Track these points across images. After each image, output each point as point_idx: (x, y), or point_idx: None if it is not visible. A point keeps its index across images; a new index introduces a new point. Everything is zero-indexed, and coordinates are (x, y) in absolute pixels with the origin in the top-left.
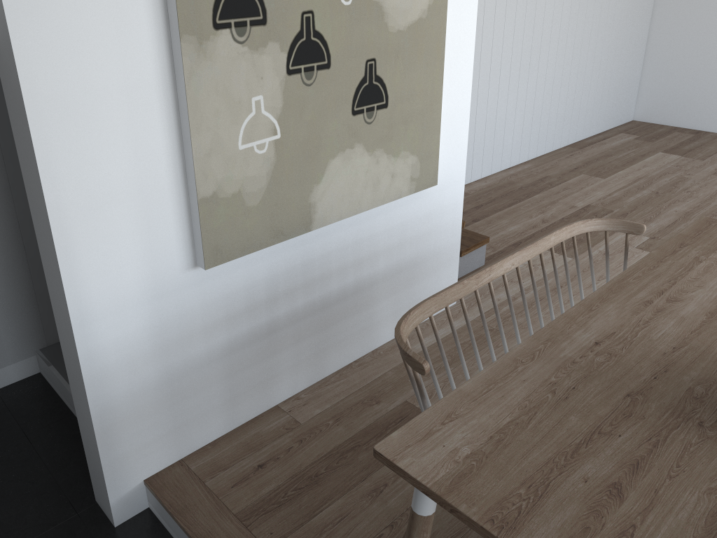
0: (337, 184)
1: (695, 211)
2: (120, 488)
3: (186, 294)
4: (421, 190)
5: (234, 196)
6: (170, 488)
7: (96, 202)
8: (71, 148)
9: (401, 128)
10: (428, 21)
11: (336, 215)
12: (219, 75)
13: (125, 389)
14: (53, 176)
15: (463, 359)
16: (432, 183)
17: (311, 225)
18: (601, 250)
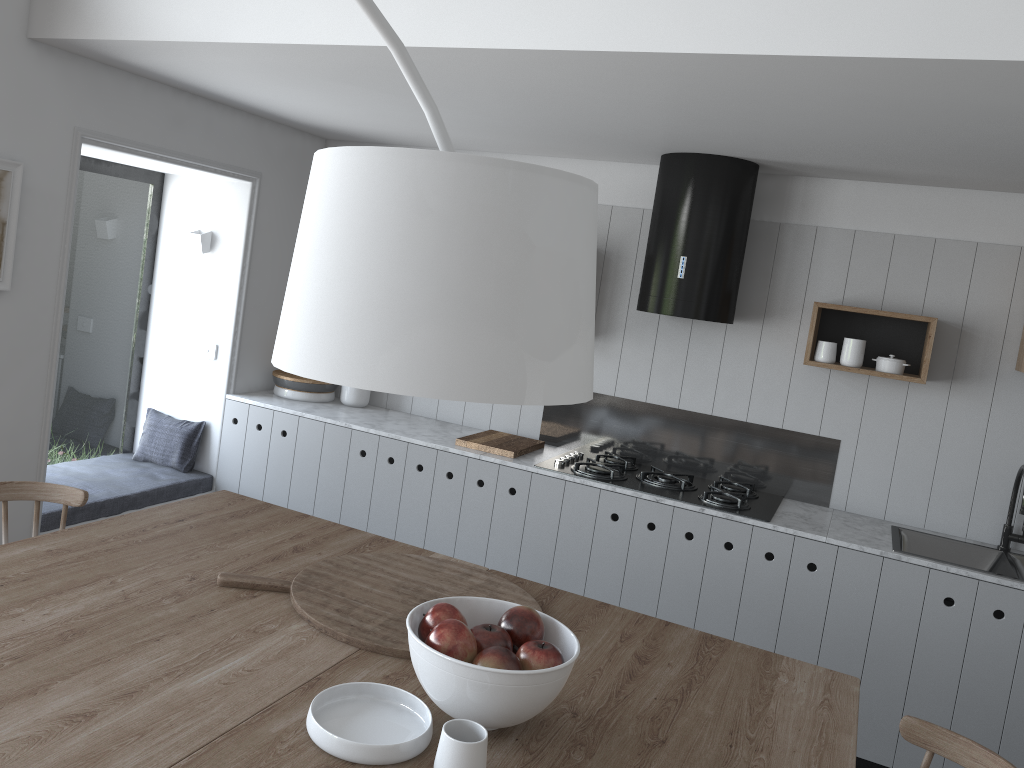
0: None
1: None
2: None
3: None
4: None
5: None
6: None
7: None
8: None
9: None
10: None
11: None
12: None
13: None
14: None
15: None
16: None
17: None
18: None
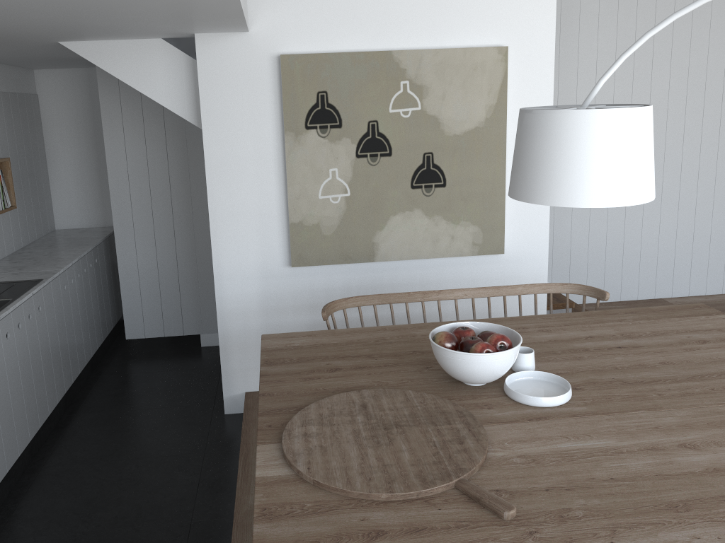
0: (398, 234)
1: None
2: (230, 390)
3: (283, 281)
4: (493, 257)
5: (314, 226)
6: (253, 399)
7: (234, 214)
8: (224, 184)
9: (460, 203)
10: (486, 129)
11: (396, 255)
12: (307, 154)
13: (239, 327)
14: (214, 197)
15: None
16: (498, 251)
17: (374, 258)
18: None
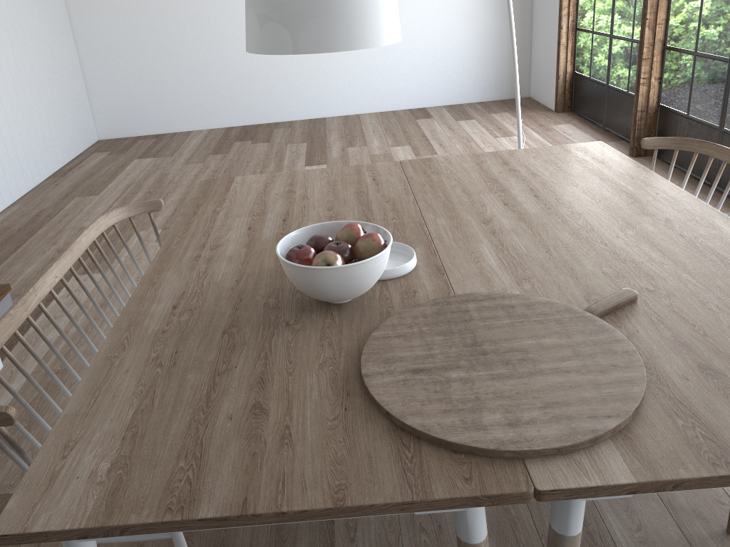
0: None
1: (187, 196)
2: None
3: None
4: None
5: None
6: None
7: None
8: None
9: None
10: None
11: None
12: None
13: None
14: None
15: (47, 395)
16: None
17: None
18: (127, 255)
